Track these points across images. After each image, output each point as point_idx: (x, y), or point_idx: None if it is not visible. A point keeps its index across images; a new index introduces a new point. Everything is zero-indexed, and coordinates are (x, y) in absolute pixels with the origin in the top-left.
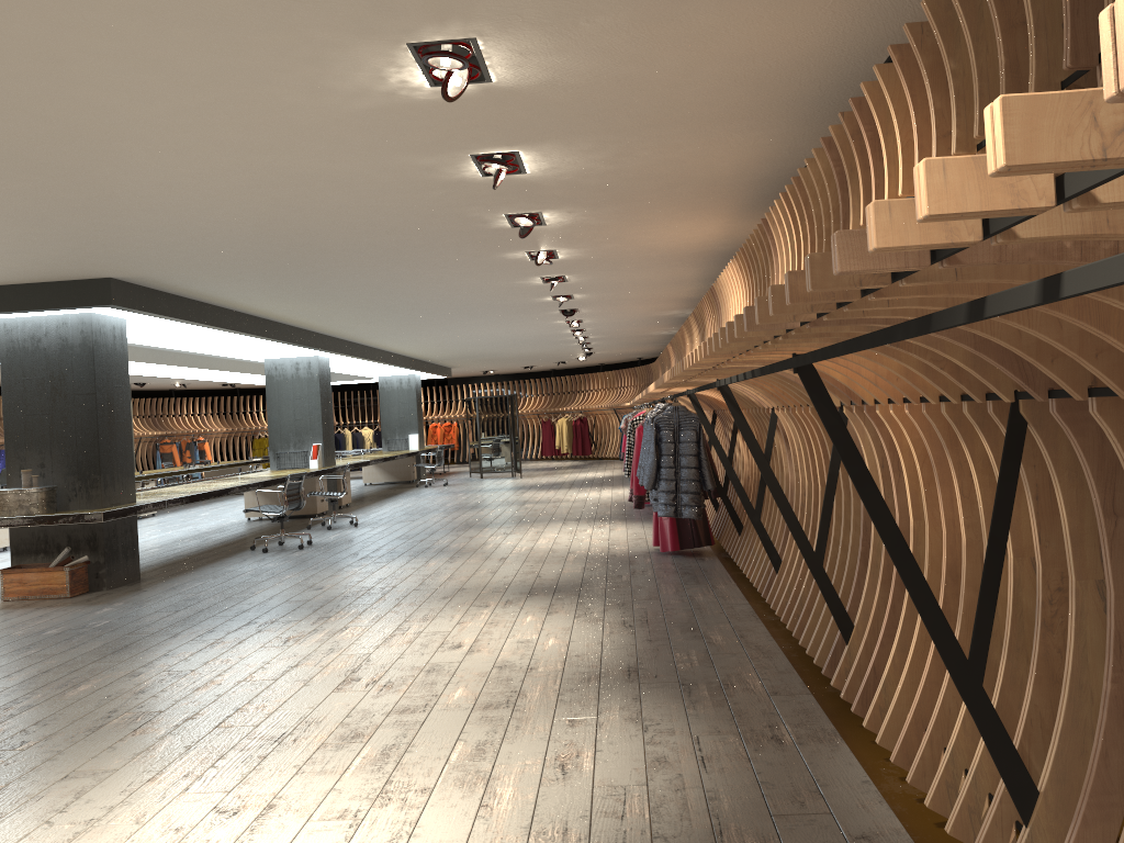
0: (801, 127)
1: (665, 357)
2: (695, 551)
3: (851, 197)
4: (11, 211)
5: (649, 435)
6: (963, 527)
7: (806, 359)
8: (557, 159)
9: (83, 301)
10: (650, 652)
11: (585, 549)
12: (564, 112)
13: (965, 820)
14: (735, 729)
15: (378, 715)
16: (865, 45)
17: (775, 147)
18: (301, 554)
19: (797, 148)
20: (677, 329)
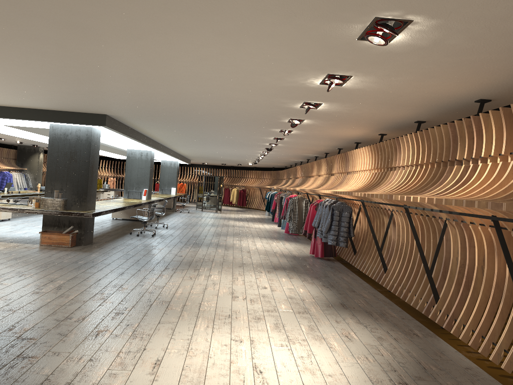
0: (428, 111)
1: (292, 170)
2: (327, 258)
3: (459, 146)
4: (107, 91)
5: (326, 211)
6: (507, 271)
7: (506, 220)
8: (332, 107)
9: (93, 122)
10: (344, 298)
11: (280, 251)
12: (354, 96)
13: (508, 364)
14: (398, 330)
15: (259, 311)
16: (474, 95)
17: (412, 115)
18: (155, 239)
19: (419, 116)
20: (302, 160)
